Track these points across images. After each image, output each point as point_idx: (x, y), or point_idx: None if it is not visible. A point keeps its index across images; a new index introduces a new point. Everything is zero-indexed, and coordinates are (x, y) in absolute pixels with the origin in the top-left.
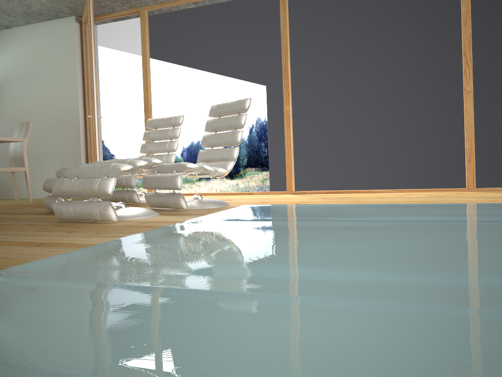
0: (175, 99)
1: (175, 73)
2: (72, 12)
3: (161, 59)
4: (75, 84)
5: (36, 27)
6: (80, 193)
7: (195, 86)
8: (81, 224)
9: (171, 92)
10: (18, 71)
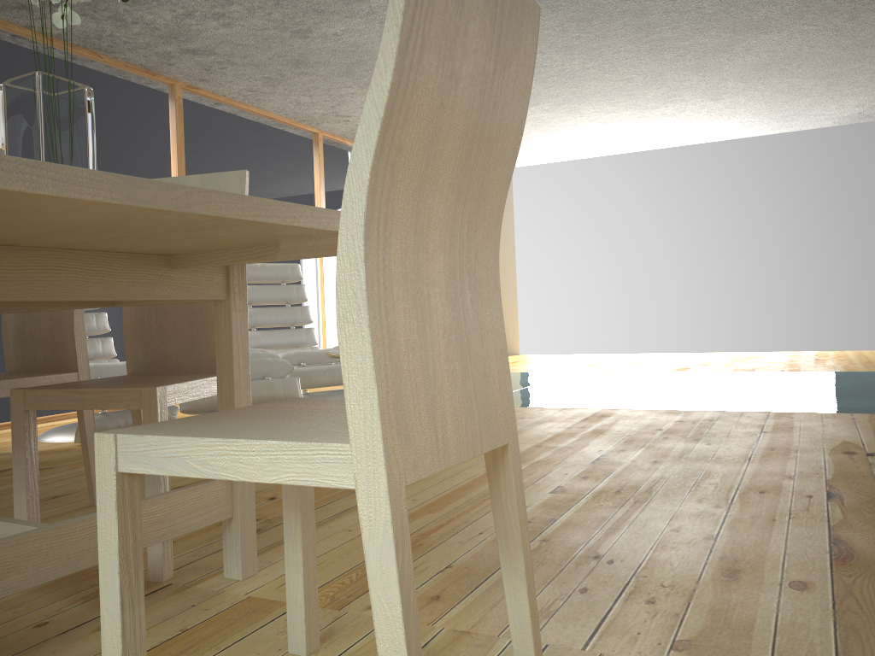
0: None
1: None
2: None
3: None
4: None
5: None
6: None
7: None
8: None
9: None
10: None
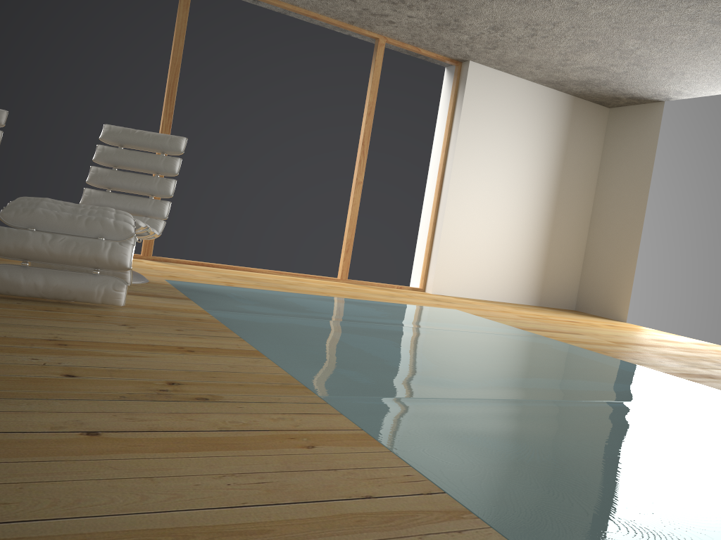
0: None
1: None
2: None
3: None
4: None
5: None
6: (66, 258)
7: (11, 63)
8: (63, 306)
9: None
10: None
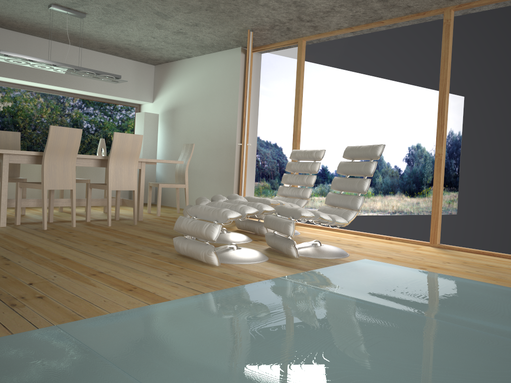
0: (322, 131)
1: (325, 105)
2: (238, 44)
3: (312, 90)
4: (235, 110)
5: (210, 57)
6: (193, 233)
7: (343, 119)
8: (190, 262)
9: (319, 123)
10: (193, 96)
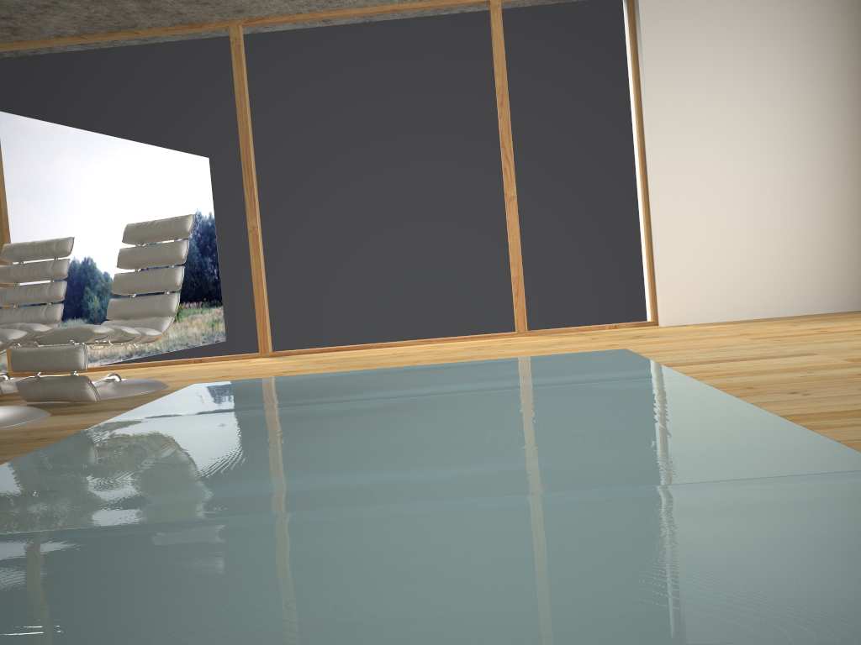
0: (55, 208)
1: (52, 164)
2: None
3: (22, 139)
4: None
5: None
6: None
7: (91, 186)
8: None
9: (45, 195)
10: None
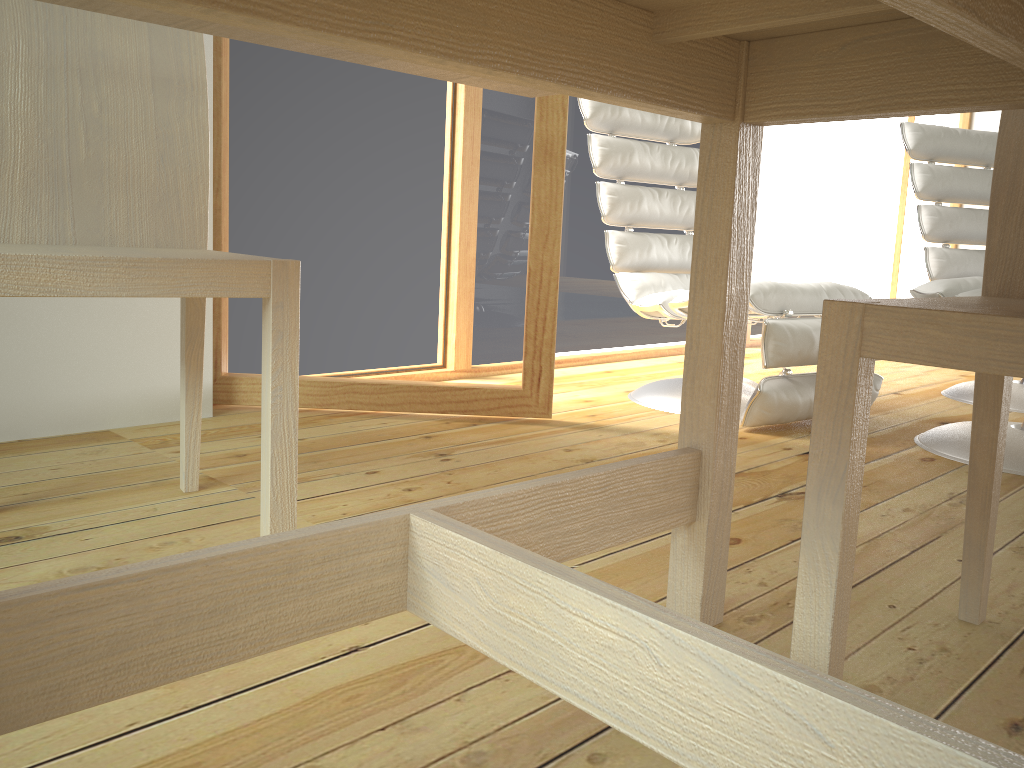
0: None
1: None
2: None
3: None
4: None
5: None
6: None
7: None
8: None
9: None
10: None
